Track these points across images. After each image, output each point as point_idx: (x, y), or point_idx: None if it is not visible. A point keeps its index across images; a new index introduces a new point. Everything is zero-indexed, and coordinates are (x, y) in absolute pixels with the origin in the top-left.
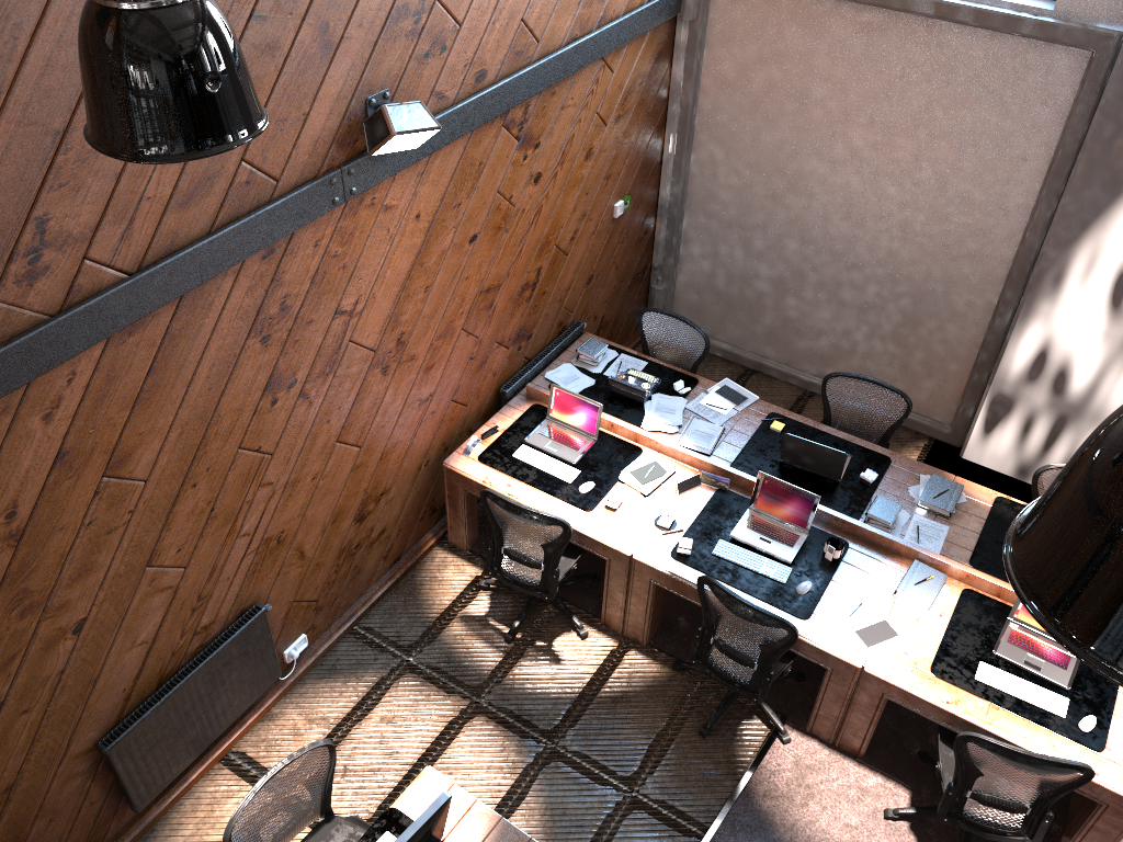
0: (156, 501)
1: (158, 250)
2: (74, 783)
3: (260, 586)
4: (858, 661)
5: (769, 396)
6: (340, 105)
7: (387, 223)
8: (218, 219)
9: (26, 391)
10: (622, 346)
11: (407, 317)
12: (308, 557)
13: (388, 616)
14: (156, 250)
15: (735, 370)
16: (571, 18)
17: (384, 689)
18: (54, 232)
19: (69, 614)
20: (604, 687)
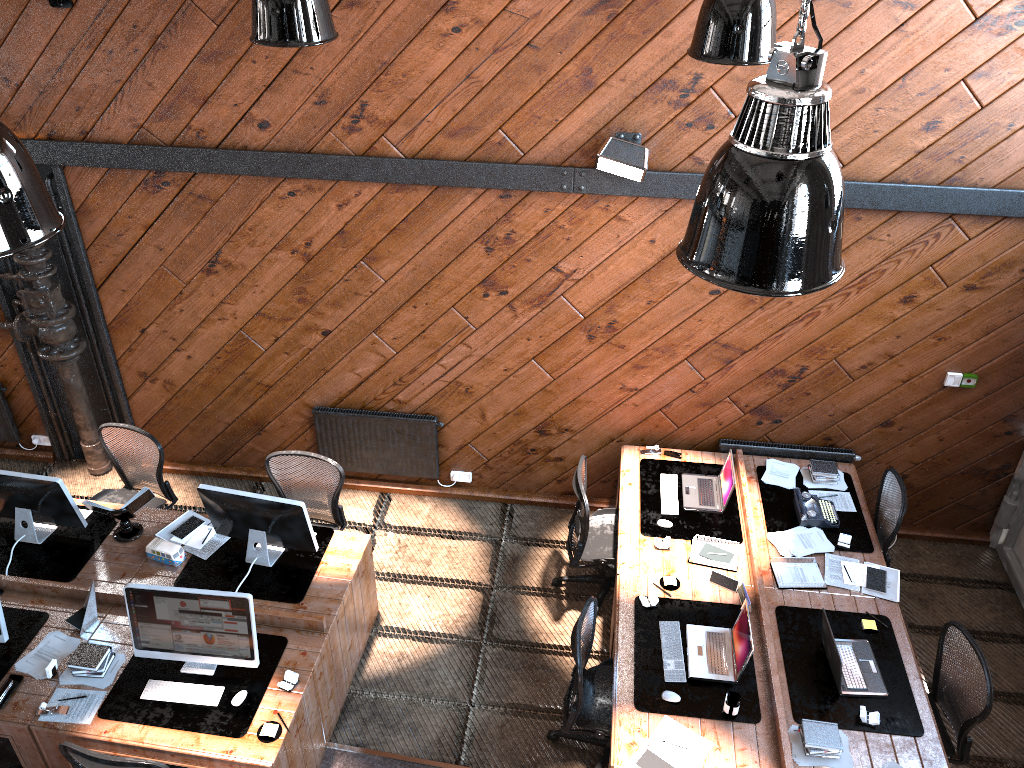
0: (388, 297)
1: (427, 153)
2: (299, 418)
3: (445, 409)
4: (615, 760)
5: (1013, 668)
6: (590, 127)
7: (618, 230)
8: (472, 156)
9: (333, 186)
10: (859, 490)
11: (623, 312)
12: (488, 422)
13: (528, 515)
14: (425, 153)
15: (1019, 627)
16: (901, 161)
17: (472, 538)
18: (368, 113)
19: (322, 321)
20: (551, 656)
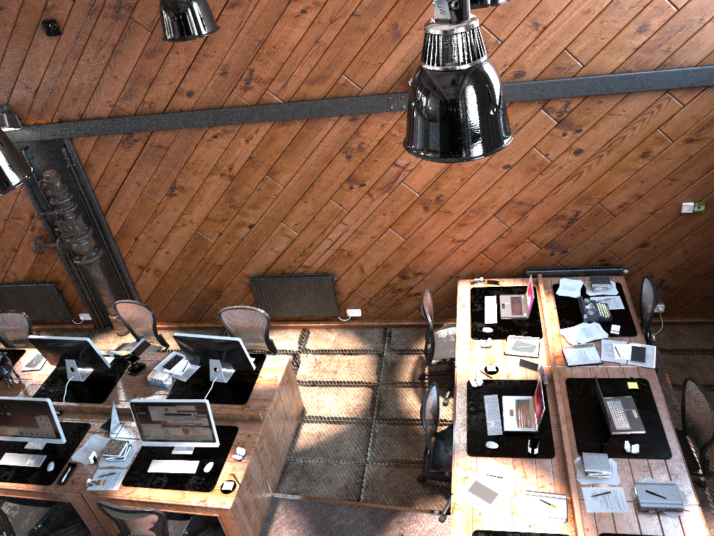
0: (287, 198)
1: (297, 98)
2: (243, 284)
3: (336, 268)
4: (454, 489)
5: None
6: (403, 64)
7: None
8: (327, 95)
9: (240, 128)
10: (627, 293)
11: (445, 188)
12: (366, 274)
13: (402, 334)
14: (296, 97)
15: None
16: (625, 57)
17: (364, 353)
18: (255, 76)
19: (247, 218)
20: (419, 426)
